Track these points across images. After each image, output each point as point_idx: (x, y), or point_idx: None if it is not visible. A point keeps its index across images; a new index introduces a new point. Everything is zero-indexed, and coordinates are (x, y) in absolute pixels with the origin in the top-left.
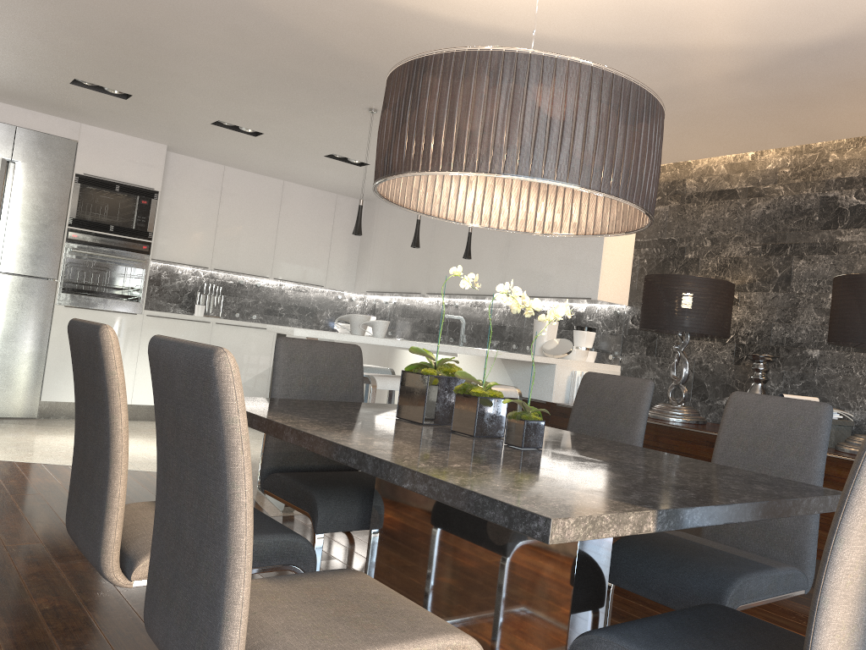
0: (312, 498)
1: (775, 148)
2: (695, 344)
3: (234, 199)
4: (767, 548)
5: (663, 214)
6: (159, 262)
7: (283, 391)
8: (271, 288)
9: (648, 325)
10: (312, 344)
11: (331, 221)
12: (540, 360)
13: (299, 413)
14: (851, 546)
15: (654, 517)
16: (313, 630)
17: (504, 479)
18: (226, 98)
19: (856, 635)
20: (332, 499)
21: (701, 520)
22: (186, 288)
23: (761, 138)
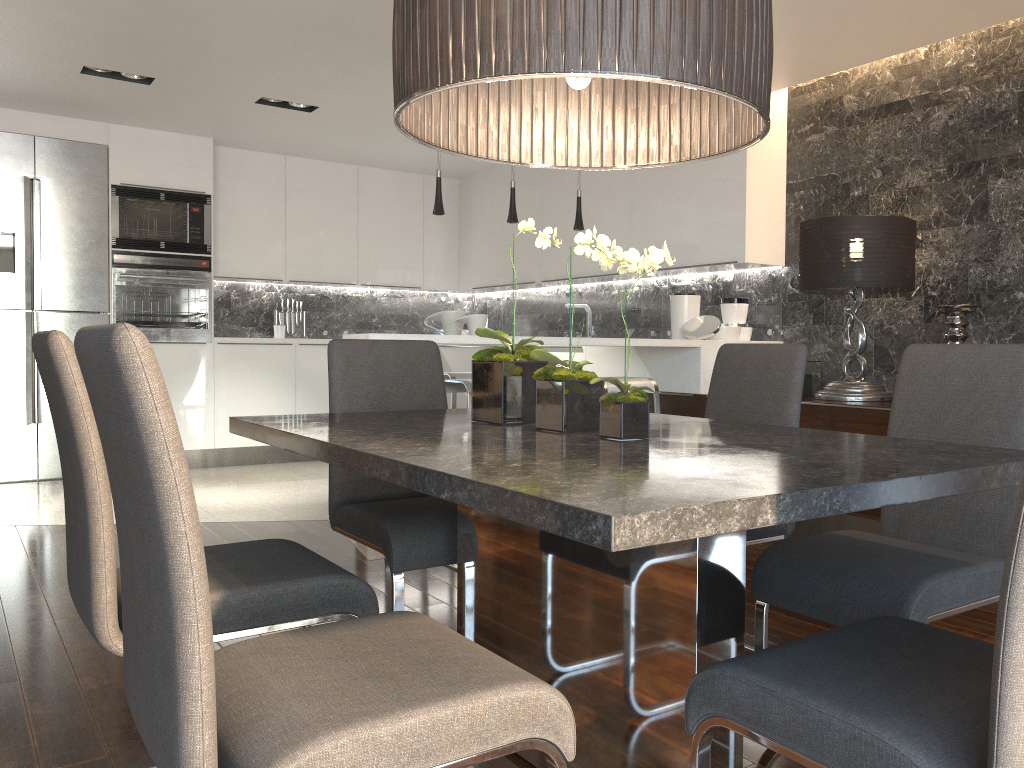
0: (384, 531)
1: (953, 37)
2: (873, 304)
3: (302, 194)
4: (967, 541)
5: (818, 145)
6: (225, 280)
7: (344, 405)
8: (361, 296)
9: (809, 285)
10: (374, 344)
11: (421, 208)
12: (681, 344)
13: (345, 425)
14: None
15: (773, 504)
16: (330, 693)
17: (573, 475)
18: (263, 66)
19: None
20: (409, 530)
21: (845, 503)
22: (261, 307)
23: (933, 25)
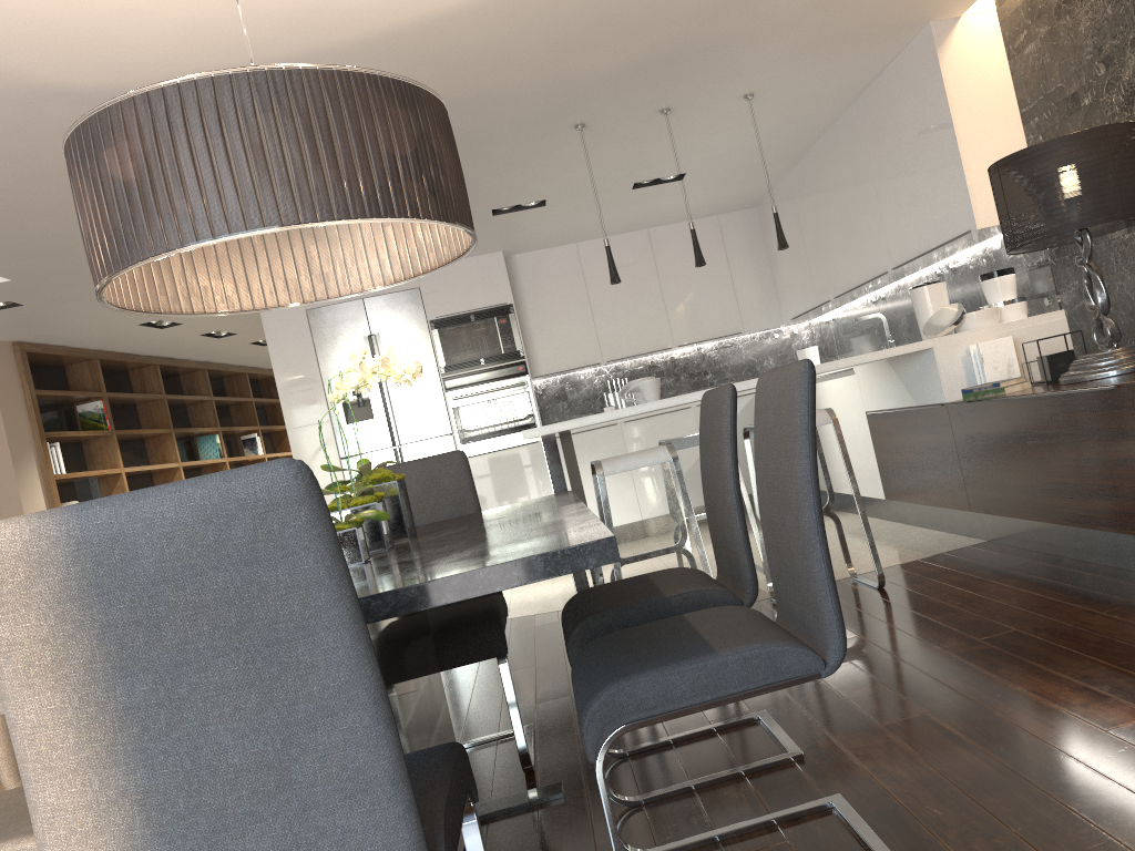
0: None
1: None
2: None
3: (600, 275)
4: (802, 611)
5: (1037, 55)
6: (554, 376)
7: None
8: (689, 356)
9: (1007, 247)
10: (397, 468)
11: (722, 250)
12: (903, 351)
13: None
14: (12, 702)
15: None
16: None
17: None
18: None
19: (117, 815)
20: None
21: None
22: (595, 392)
23: None
